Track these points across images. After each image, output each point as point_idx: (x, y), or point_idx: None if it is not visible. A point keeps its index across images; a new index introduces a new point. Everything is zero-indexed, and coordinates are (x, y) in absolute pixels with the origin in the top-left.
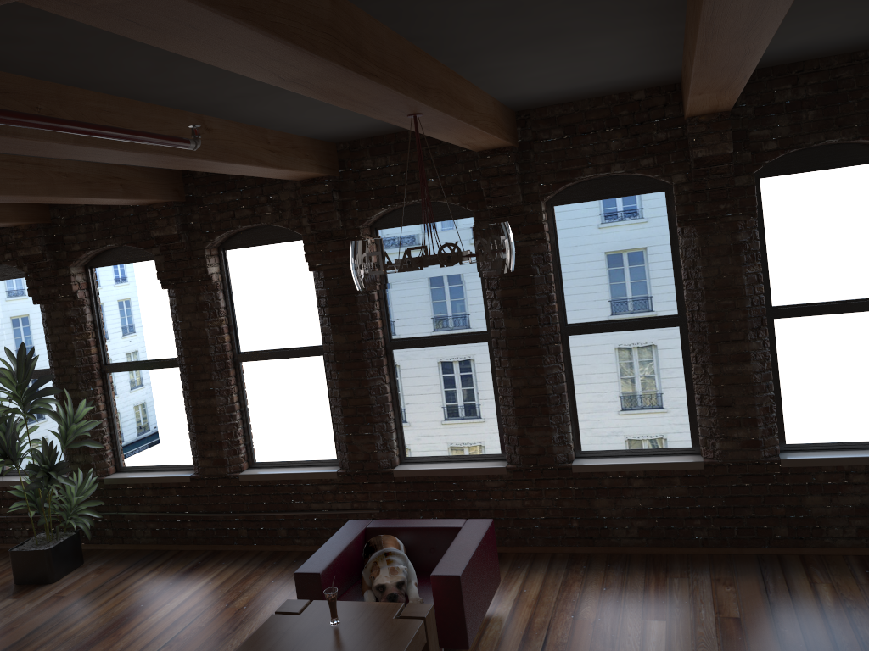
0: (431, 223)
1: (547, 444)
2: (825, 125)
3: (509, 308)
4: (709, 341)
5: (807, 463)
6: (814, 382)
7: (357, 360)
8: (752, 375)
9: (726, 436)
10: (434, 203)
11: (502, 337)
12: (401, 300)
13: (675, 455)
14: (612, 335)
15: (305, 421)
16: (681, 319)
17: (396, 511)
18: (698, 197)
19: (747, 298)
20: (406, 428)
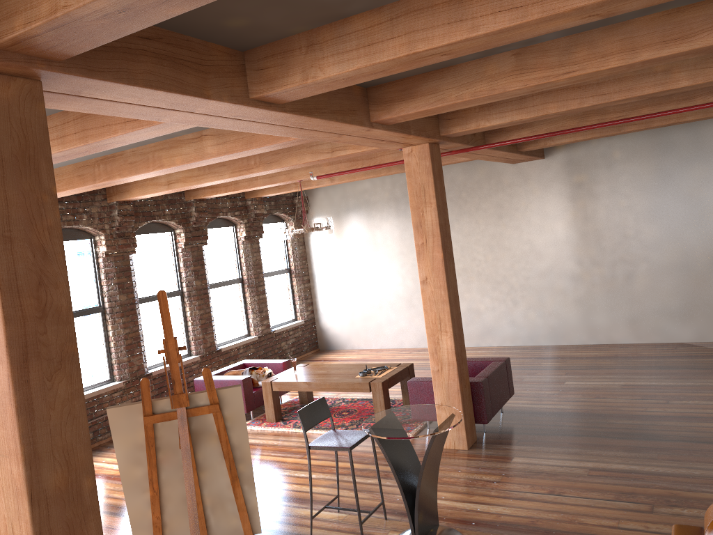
0: (303, 217)
1: (213, 340)
2: (276, 207)
3: (196, 276)
4: (255, 286)
5: (281, 330)
6: (273, 301)
7: (132, 309)
8: (266, 298)
9: (262, 324)
10: (156, 223)
11: (194, 290)
12: (140, 276)
13: (244, 338)
14: (222, 288)
15: (90, 358)
16: (241, 279)
17: (154, 396)
18: (250, 228)
19: (263, 268)
20: (146, 349)
